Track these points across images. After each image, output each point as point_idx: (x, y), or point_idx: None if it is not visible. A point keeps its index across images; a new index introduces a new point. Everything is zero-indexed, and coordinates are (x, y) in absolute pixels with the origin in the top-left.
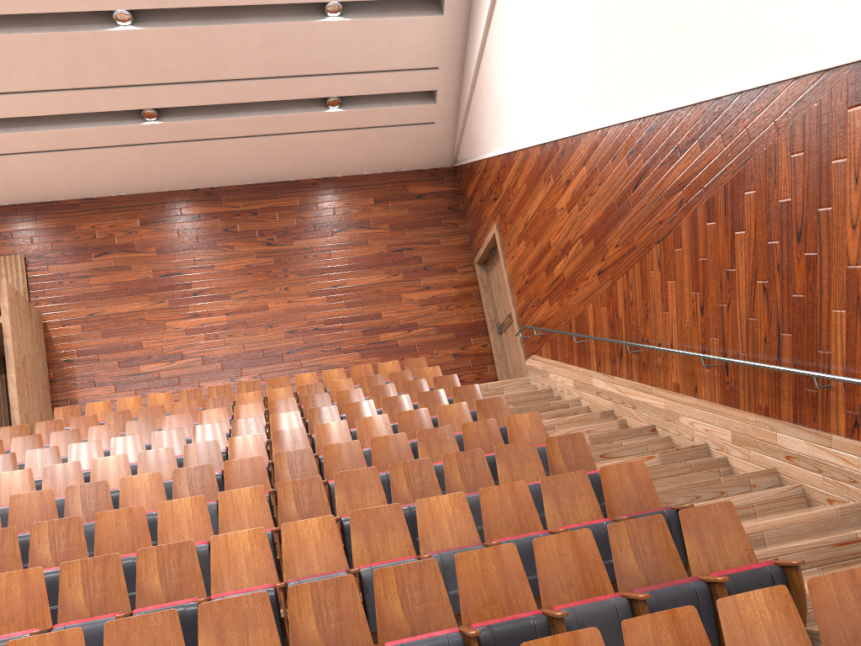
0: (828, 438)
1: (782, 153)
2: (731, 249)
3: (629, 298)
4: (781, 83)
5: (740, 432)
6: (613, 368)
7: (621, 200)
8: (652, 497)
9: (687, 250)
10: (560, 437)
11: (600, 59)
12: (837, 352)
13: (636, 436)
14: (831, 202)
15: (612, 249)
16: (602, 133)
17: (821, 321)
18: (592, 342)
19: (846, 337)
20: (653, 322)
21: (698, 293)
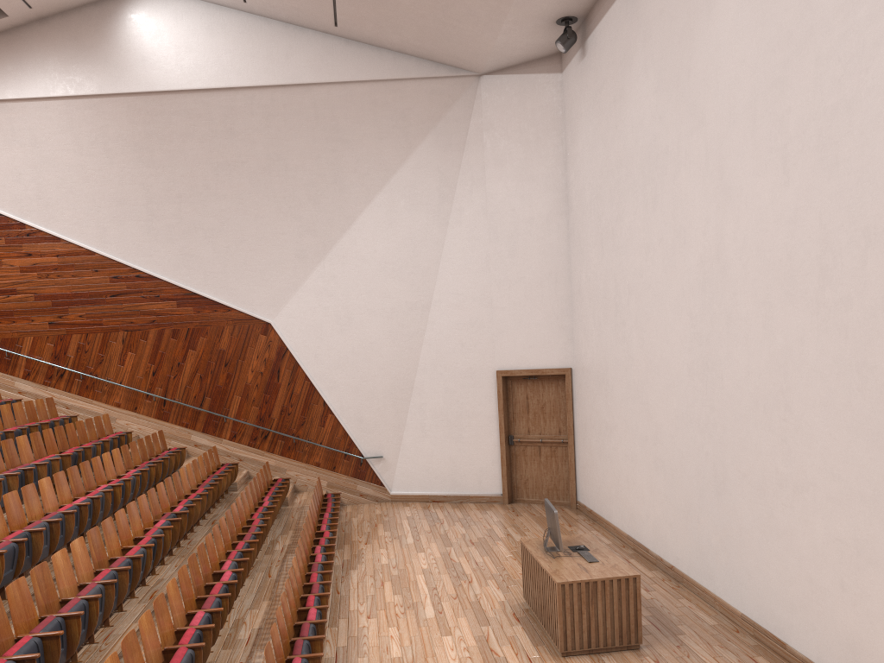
0: (221, 440)
1: (226, 332)
2: (184, 355)
3: (84, 348)
4: (233, 309)
5: (167, 432)
6: (47, 381)
7: (96, 295)
8: (218, 459)
9: (151, 343)
10: (159, 431)
11: (111, 221)
12: (233, 410)
13: (85, 426)
14: (245, 359)
15: (75, 316)
16: (88, 252)
17: (228, 398)
18: (23, 360)
19: (238, 406)
20: (107, 367)
21: (153, 365)
